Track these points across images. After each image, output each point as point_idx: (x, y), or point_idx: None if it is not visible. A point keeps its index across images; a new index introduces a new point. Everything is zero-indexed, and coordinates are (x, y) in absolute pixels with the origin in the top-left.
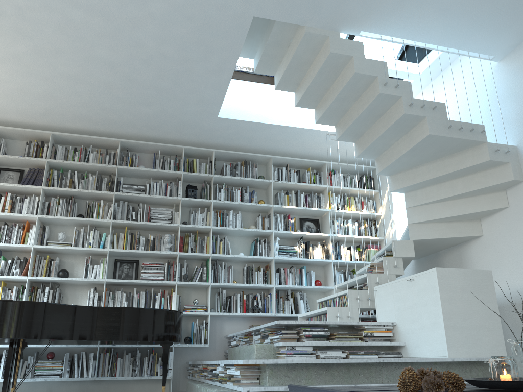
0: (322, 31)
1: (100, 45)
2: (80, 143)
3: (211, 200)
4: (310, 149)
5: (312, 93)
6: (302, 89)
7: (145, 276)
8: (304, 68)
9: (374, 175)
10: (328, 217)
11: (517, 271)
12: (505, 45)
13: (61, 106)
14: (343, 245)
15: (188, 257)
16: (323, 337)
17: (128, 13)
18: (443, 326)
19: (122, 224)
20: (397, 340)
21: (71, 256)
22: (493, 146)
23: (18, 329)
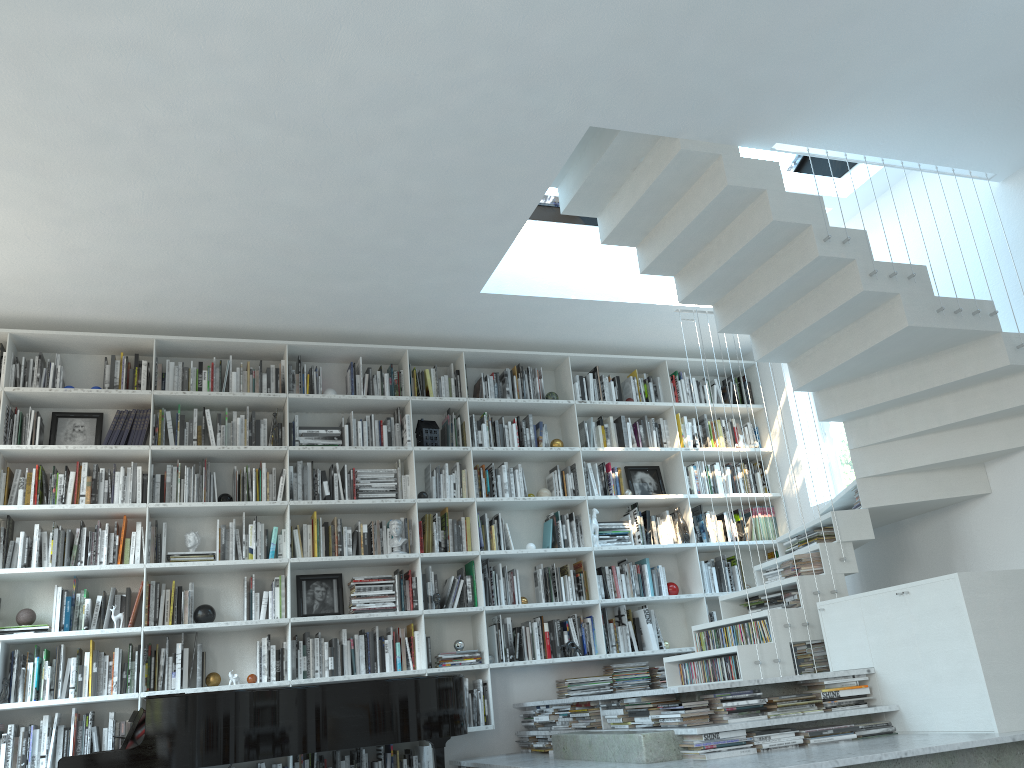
0: (709, 147)
1: (289, 183)
2: (207, 352)
3: (468, 448)
4: (638, 336)
5: (676, 251)
6: (657, 243)
7: (360, 604)
8: (664, 206)
9: (751, 377)
10: (679, 463)
11: None
12: (1018, 155)
13: (182, 289)
14: (709, 512)
15: (434, 560)
16: (756, 709)
17: (359, 128)
18: (983, 678)
19: (307, 507)
20: (879, 701)
21: (213, 576)
22: (1012, 339)
23: (203, 749)
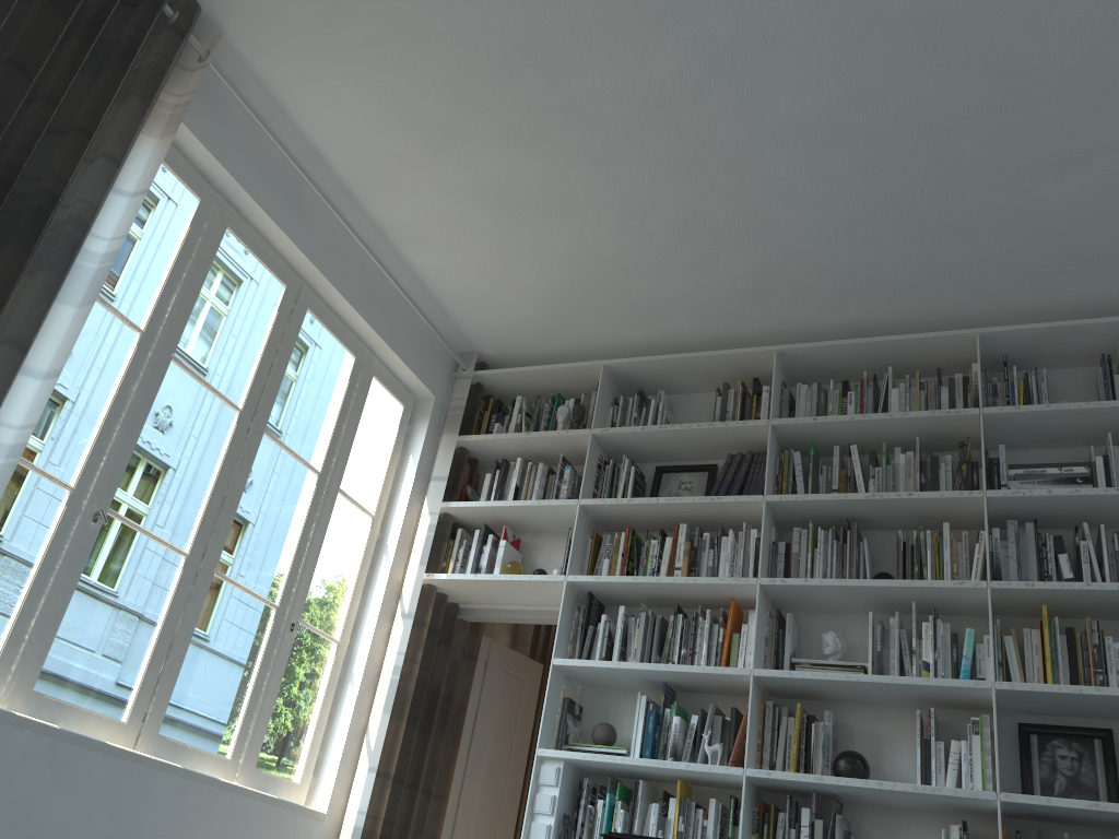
0: None
1: None
2: (856, 368)
3: None
4: None
5: None
6: None
7: None
8: None
9: None
10: None
11: None
12: None
13: (793, 256)
14: None
15: None
16: None
17: None
18: None
19: (1027, 596)
20: None
21: (869, 710)
22: None
23: None
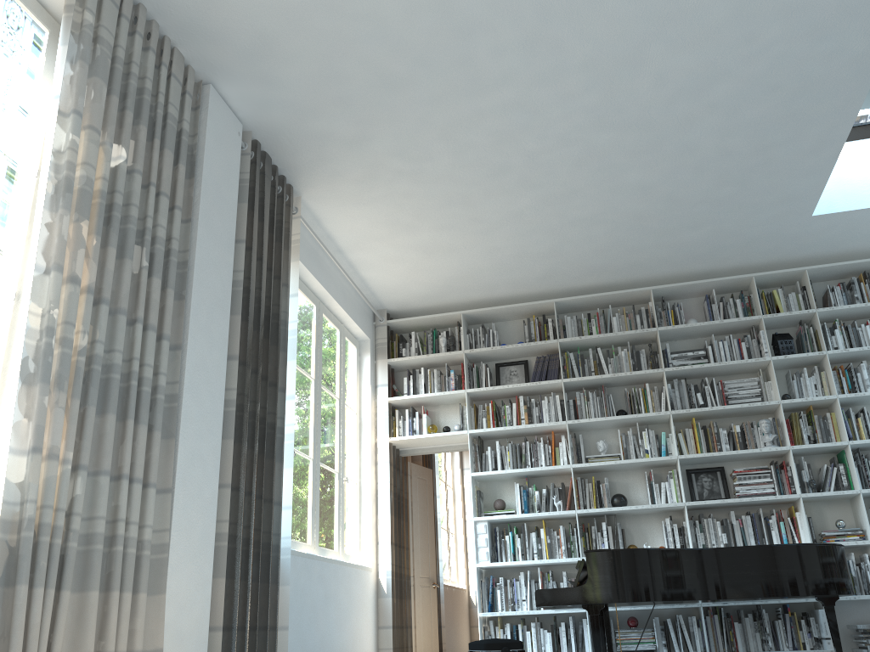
0: None
1: (631, 167)
2: (592, 305)
3: (823, 352)
4: None
5: None
6: None
7: (742, 490)
8: None
9: None
10: None
11: None
12: None
13: (567, 262)
14: None
15: (805, 451)
16: None
17: (678, 112)
18: None
19: (686, 414)
20: None
21: (621, 473)
22: None
23: (630, 589)
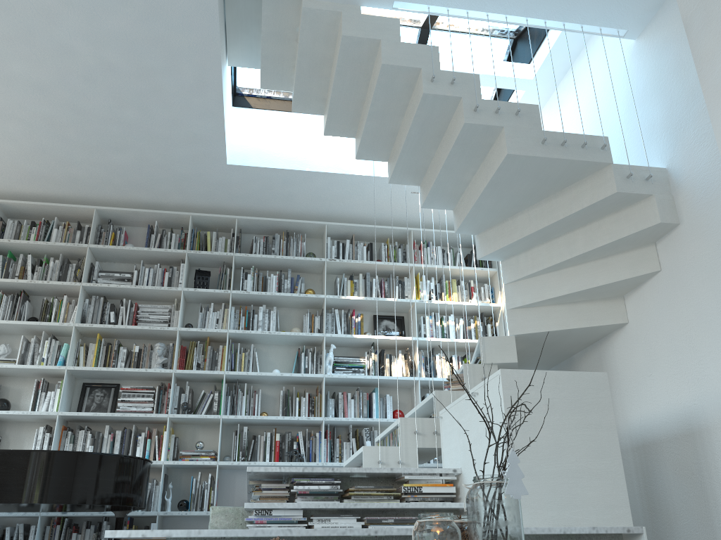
0: (331, 6)
1: (12, 56)
2: (41, 215)
3: (228, 291)
4: (385, 210)
5: (341, 111)
6: (327, 105)
7: (123, 407)
8: (323, 71)
9: None
10: (414, 312)
11: (678, 378)
12: (639, 7)
13: None
14: (440, 354)
15: (192, 377)
16: (328, 495)
17: None
18: None
19: (92, 329)
20: (462, 500)
21: (19, 379)
22: (624, 170)
23: None
